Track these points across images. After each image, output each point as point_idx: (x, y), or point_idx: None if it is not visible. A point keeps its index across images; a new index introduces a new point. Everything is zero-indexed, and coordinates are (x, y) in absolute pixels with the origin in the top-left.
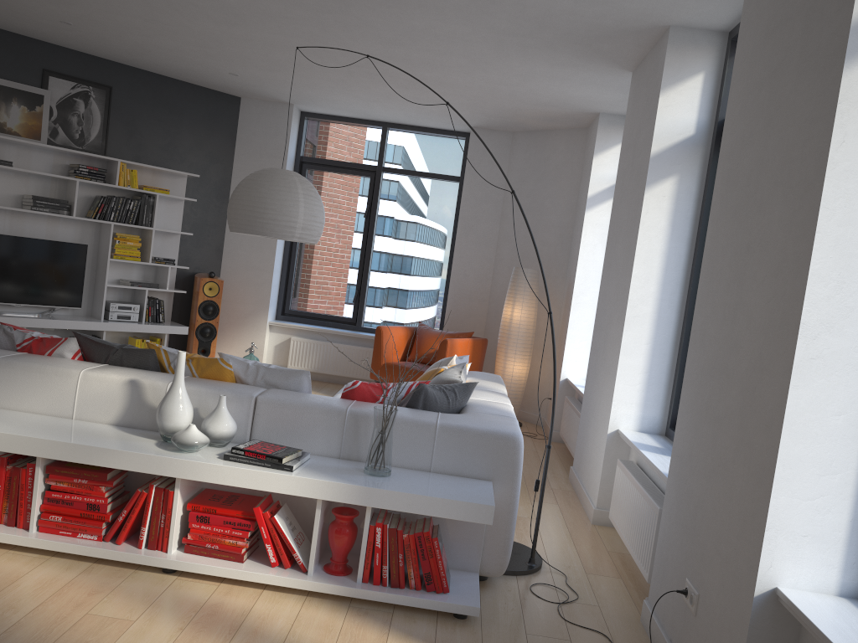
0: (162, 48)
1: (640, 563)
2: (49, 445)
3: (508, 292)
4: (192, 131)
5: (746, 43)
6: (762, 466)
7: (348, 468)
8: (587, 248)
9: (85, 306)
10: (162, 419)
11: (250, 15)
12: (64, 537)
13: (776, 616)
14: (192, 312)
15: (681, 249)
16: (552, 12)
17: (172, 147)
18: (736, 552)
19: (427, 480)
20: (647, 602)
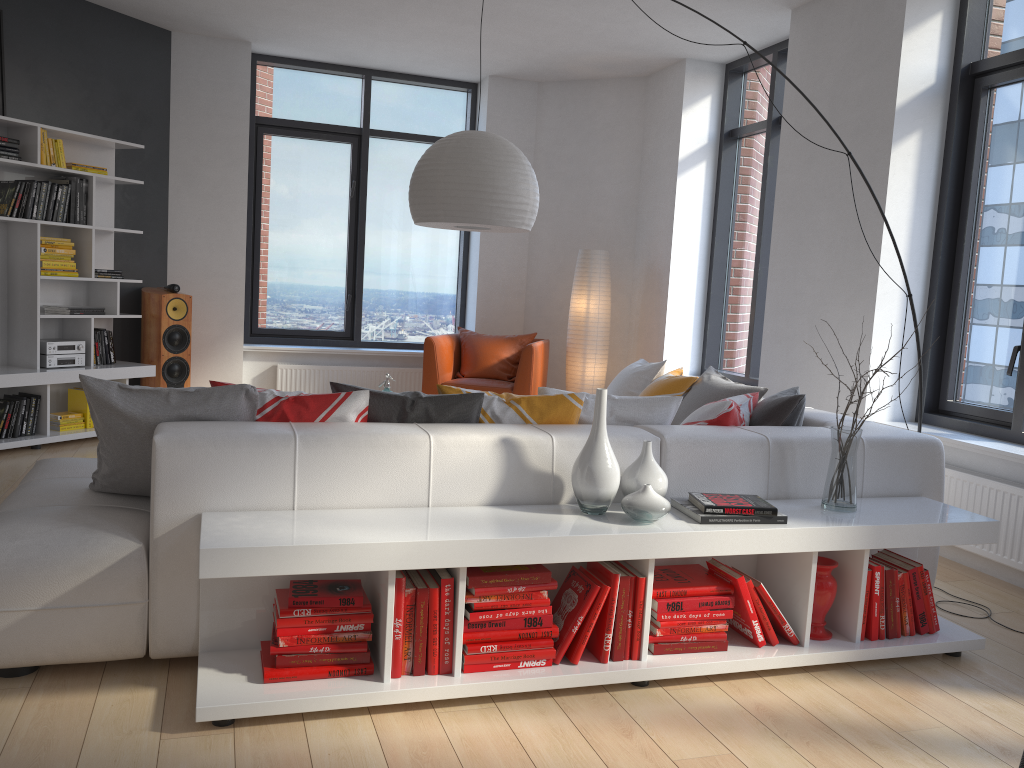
0: None
1: (1009, 558)
2: (492, 547)
3: (578, 281)
4: (114, 80)
5: None
6: None
7: (805, 508)
8: (682, 221)
9: None
10: (597, 484)
11: None
12: (504, 673)
13: None
14: (150, 344)
15: (925, 215)
16: None
17: (90, 105)
18: None
19: (886, 506)
20: None
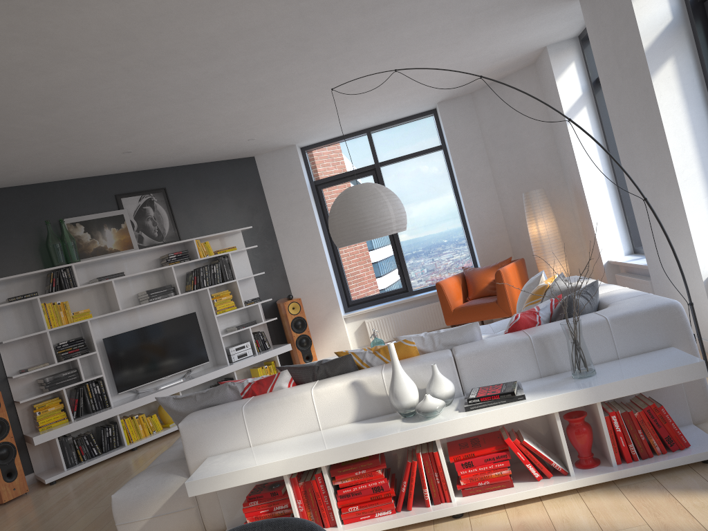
0: (199, 141)
1: None
2: (330, 453)
3: (527, 214)
4: (231, 196)
5: None
6: None
7: (559, 380)
8: (581, 153)
9: (209, 359)
10: (399, 400)
11: (272, 84)
12: (366, 521)
13: None
14: (286, 332)
15: (701, 112)
16: None
17: (222, 214)
18: None
19: (626, 364)
20: None
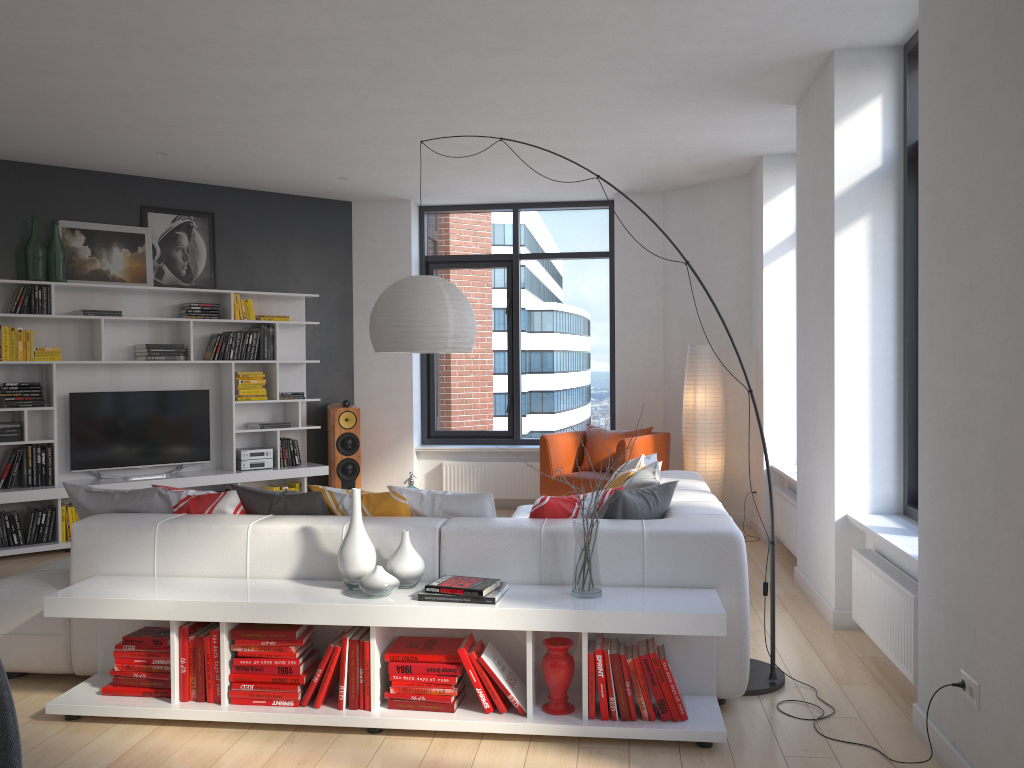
0: (266, 163)
1: (900, 663)
2: (233, 608)
3: (686, 375)
4: (304, 247)
5: (930, 62)
6: None
7: (554, 593)
8: (772, 311)
9: (213, 457)
10: (344, 564)
11: (361, 114)
12: (258, 707)
13: None
14: (329, 449)
15: (888, 297)
16: (697, 58)
17: (284, 268)
18: (1015, 627)
19: (643, 595)
20: (917, 706)
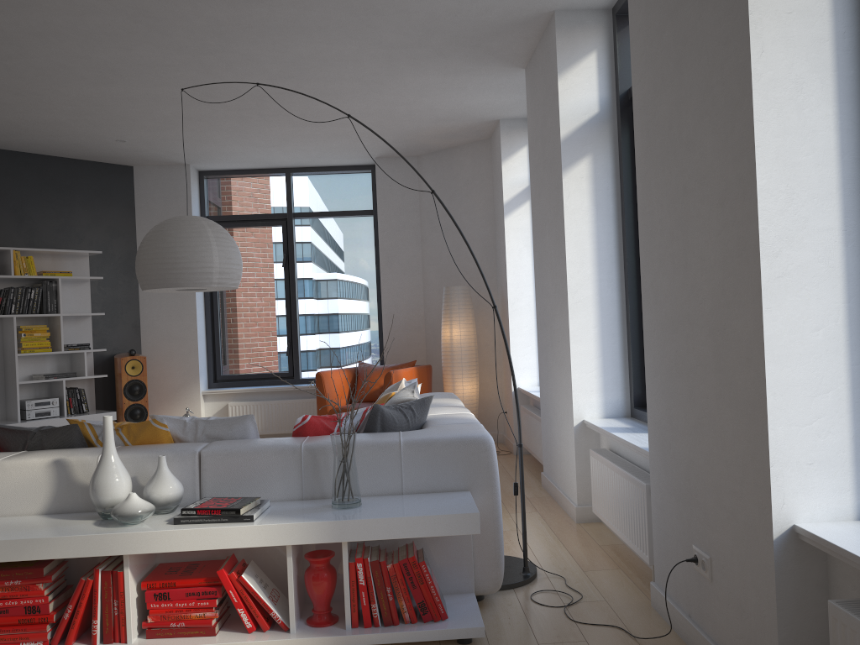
0: (40, 124)
1: (637, 547)
2: None
3: (443, 313)
4: (86, 207)
5: None
6: (751, 402)
7: (314, 507)
8: (513, 253)
9: None
10: (96, 494)
11: (127, 69)
12: None
13: (800, 556)
14: (117, 396)
15: (609, 227)
16: (437, 15)
17: (67, 228)
18: (742, 499)
19: (402, 502)
20: (654, 584)
